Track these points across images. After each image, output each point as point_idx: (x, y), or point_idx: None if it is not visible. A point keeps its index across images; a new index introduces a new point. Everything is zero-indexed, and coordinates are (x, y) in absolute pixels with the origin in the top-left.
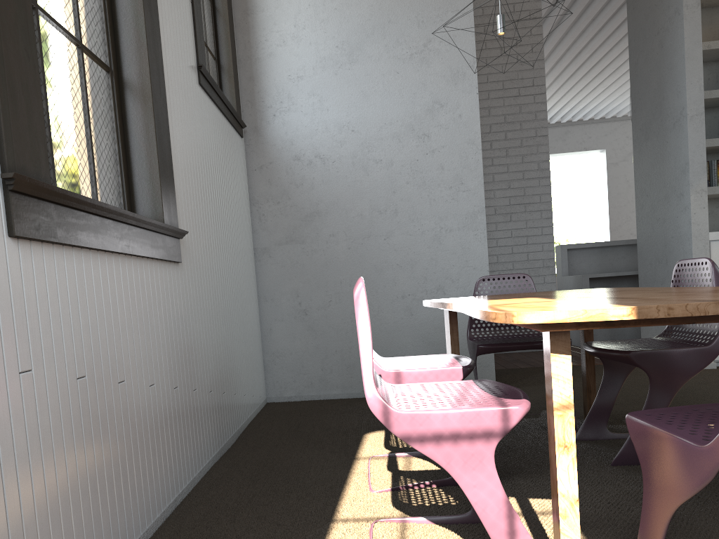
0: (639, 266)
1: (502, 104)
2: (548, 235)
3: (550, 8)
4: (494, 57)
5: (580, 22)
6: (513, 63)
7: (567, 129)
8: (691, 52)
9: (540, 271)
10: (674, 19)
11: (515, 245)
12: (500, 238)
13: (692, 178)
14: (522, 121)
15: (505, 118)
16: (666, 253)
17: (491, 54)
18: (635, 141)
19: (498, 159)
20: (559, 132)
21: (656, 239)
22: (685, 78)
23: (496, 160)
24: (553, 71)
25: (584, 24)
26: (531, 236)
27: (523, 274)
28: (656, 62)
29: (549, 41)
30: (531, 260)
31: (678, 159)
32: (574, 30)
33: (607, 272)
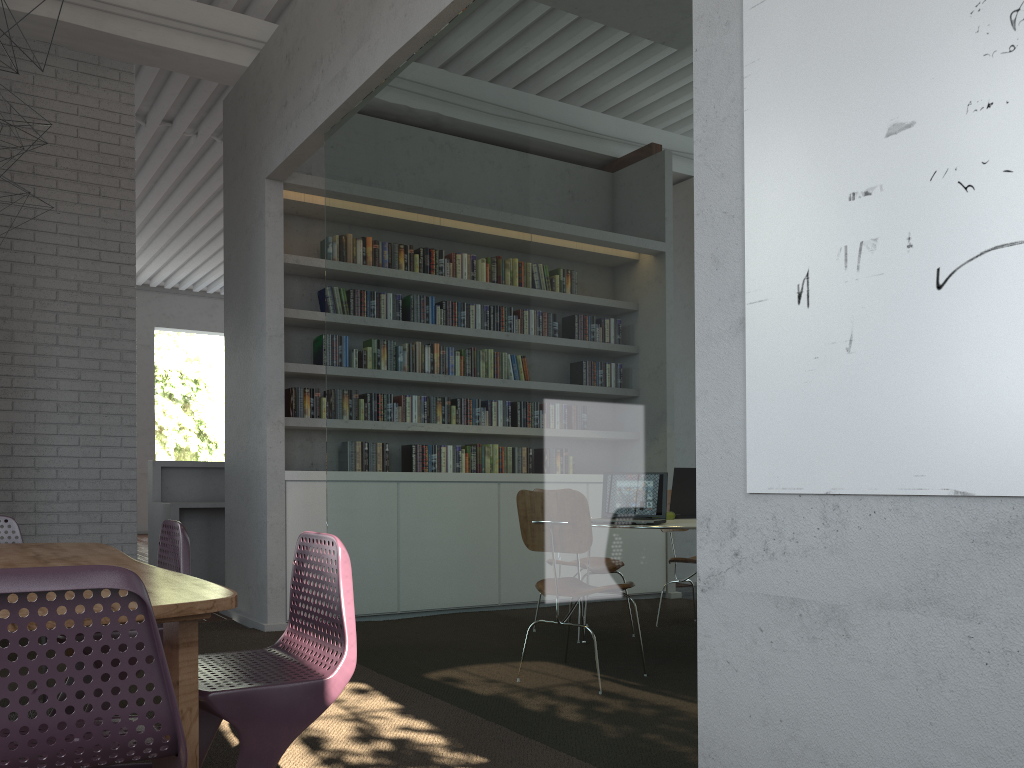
0: (226, 500)
1: (76, 266)
2: (130, 448)
3: (174, 154)
4: (69, 202)
5: (212, 181)
6: (94, 217)
7: (215, 302)
8: (272, 265)
9: (116, 494)
10: (259, 222)
11: (84, 457)
12: (64, 445)
13: (270, 406)
14: (103, 294)
15: (80, 285)
16: (248, 489)
17: (65, 198)
18: (226, 349)
19: (66, 338)
20: (206, 305)
21: (240, 471)
22: (266, 292)
23: (63, 339)
24: (188, 229)
25: (217, 184)
26: (106, 446)
27: (6, 517)
28: (245, 265)
29: (177, 193)
30: (106, 478)
31: (259, 382)
32: (206, 188)
33: (211, 500)
